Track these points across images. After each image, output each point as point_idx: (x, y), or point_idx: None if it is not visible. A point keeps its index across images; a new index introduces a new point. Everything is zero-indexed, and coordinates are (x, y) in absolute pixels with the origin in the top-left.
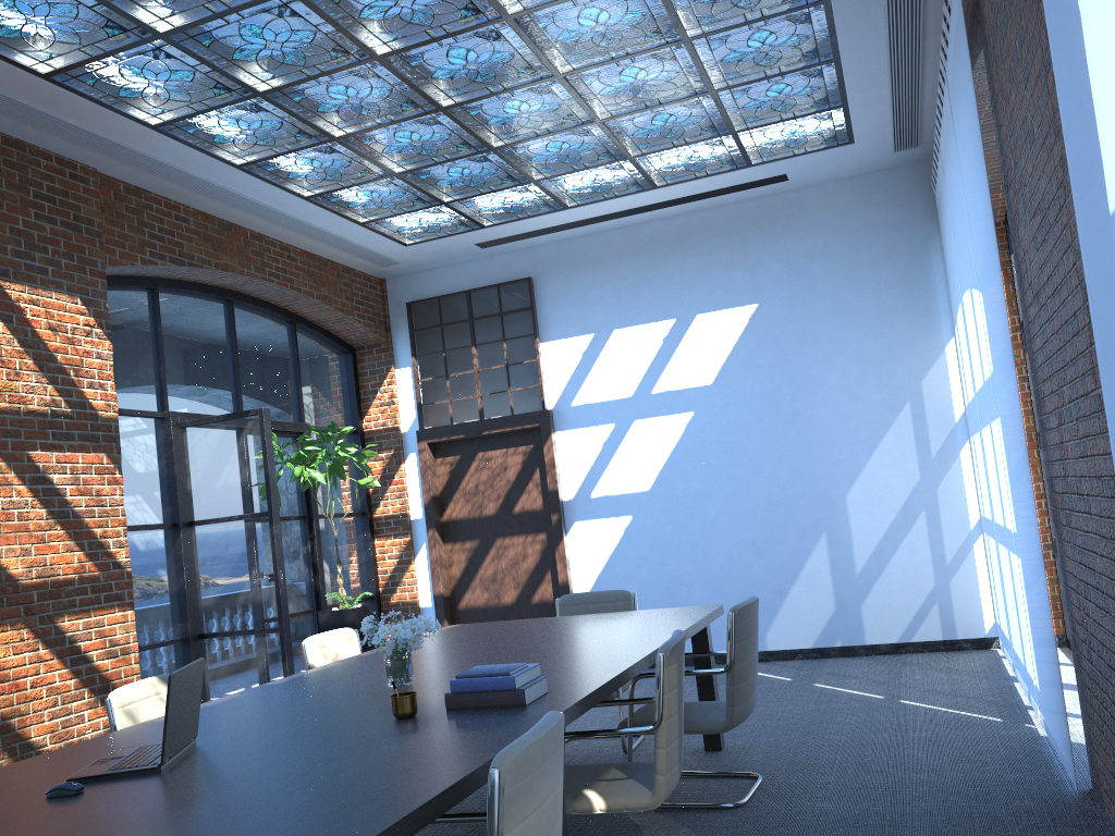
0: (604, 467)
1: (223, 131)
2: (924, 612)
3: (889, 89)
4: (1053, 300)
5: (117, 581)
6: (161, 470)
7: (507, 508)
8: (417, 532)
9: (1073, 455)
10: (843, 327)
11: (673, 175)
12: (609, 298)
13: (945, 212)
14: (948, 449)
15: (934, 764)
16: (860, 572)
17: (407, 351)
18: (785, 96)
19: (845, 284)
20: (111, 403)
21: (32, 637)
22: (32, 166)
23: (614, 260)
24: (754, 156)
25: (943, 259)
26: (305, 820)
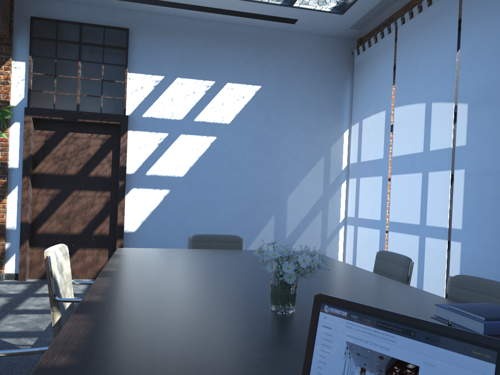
0: (157, 158)
1: None
2: None
3: None
4: None
5: None
6: None
7: (85, 172)
8: (12, 177)
9: None
10: (301, 110)
11: None
12: (177, 58)
13: (381, 65)
14: (337, 182)
15: None
16: (288, 237)
17: (25, 50)
18: None
19: (305, 89)
20: None
21: None
22: None
23: (184, 36)
24: (299, 1)
25: (350, 90)
26: None
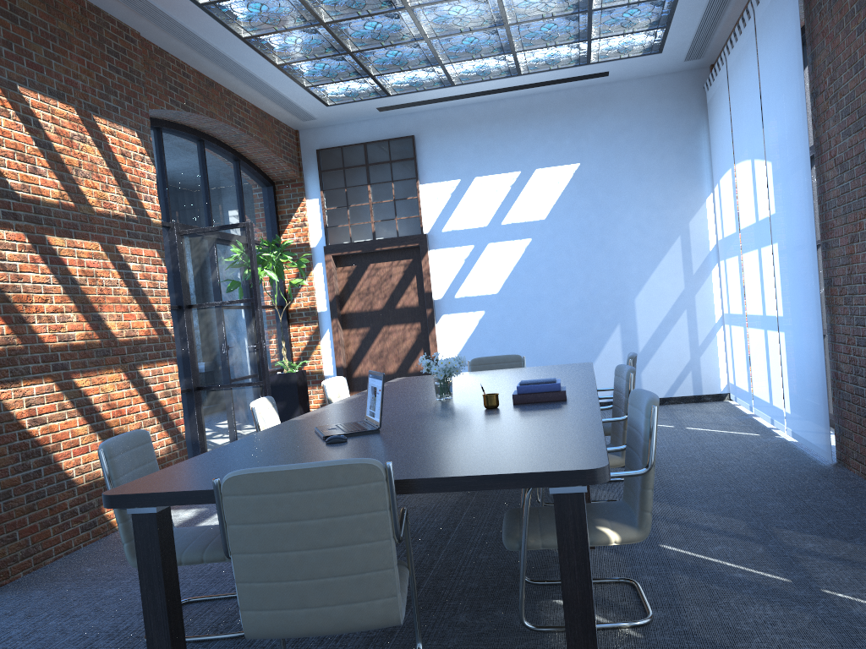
0: (465, 276)
1: (248, 11)
2: (682, 377)
3: (700, 18)
4: (862, 167)
5: (167, 343)
6: (169, 266)
7: (392, 305)
8: (322, 321)
9: (864, 260)
10: (638, 182)
11: (535, 67)
12: (472, 154)
13: (722, 106)
14: (704, 268)
15: (734, 456)
16: (642, 350)
17: (316, 186)
18: (633, 17)
19: (641, 153)
20: (157, 212)
21: (126, 378)
22: (105, 27)
23: (477, 126)
24: (594, 57)
25: (708, 139)
26: (542, 437)
